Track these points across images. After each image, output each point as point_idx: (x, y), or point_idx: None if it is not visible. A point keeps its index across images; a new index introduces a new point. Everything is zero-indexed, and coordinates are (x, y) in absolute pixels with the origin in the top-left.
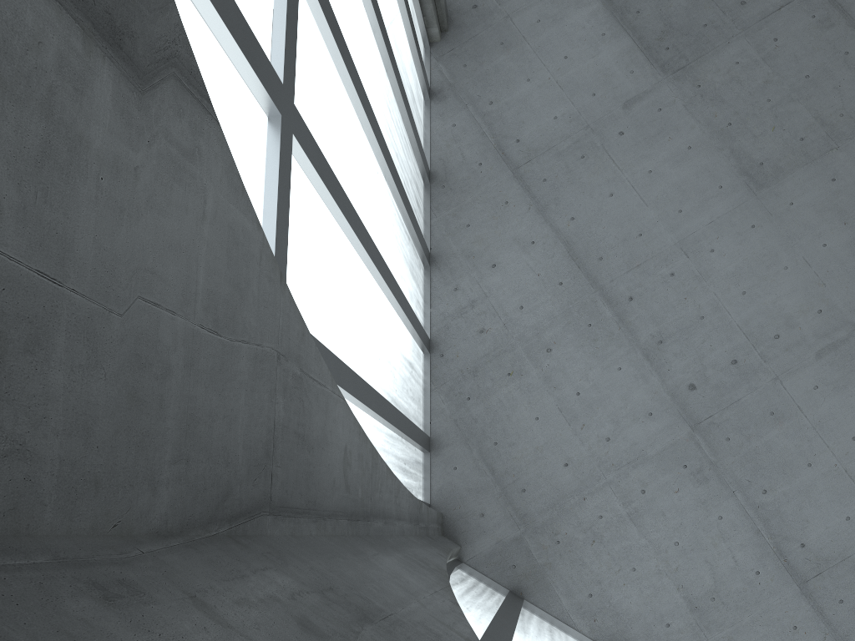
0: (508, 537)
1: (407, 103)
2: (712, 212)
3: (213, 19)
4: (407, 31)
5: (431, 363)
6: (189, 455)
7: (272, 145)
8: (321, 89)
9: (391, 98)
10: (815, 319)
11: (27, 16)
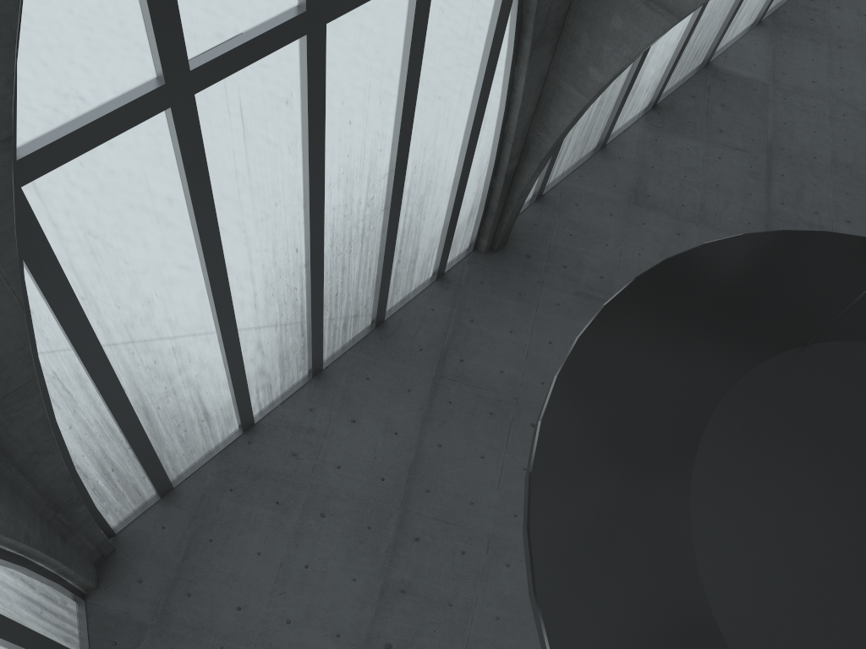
0: (138, 617)
1: (392, 249)
2: None
3: None
4: (447, 213)
5: (236, 440)
6: None
7: (137, 92)
8: (263, 131)
9: (374, 228)
10: None
11: None
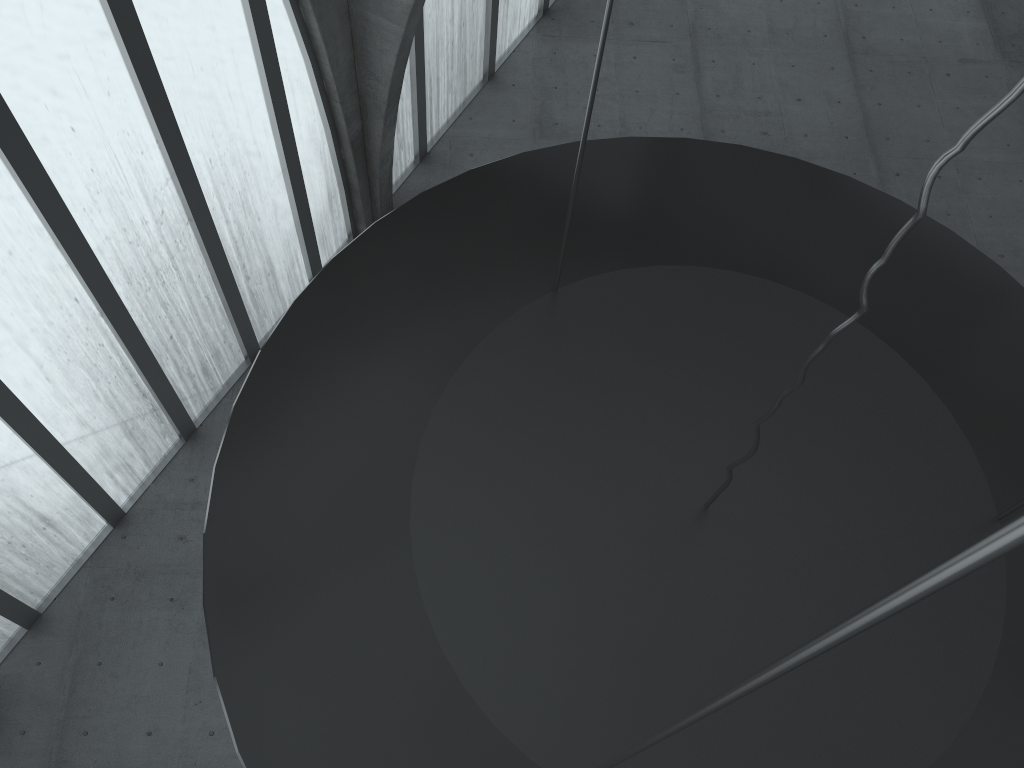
0: None
1: (226, 266)
2: None
3: None
4: (292, 205)
5: (107, 538)
6: None
7: None
8: None
9: (187, 247)
10: None
11: None
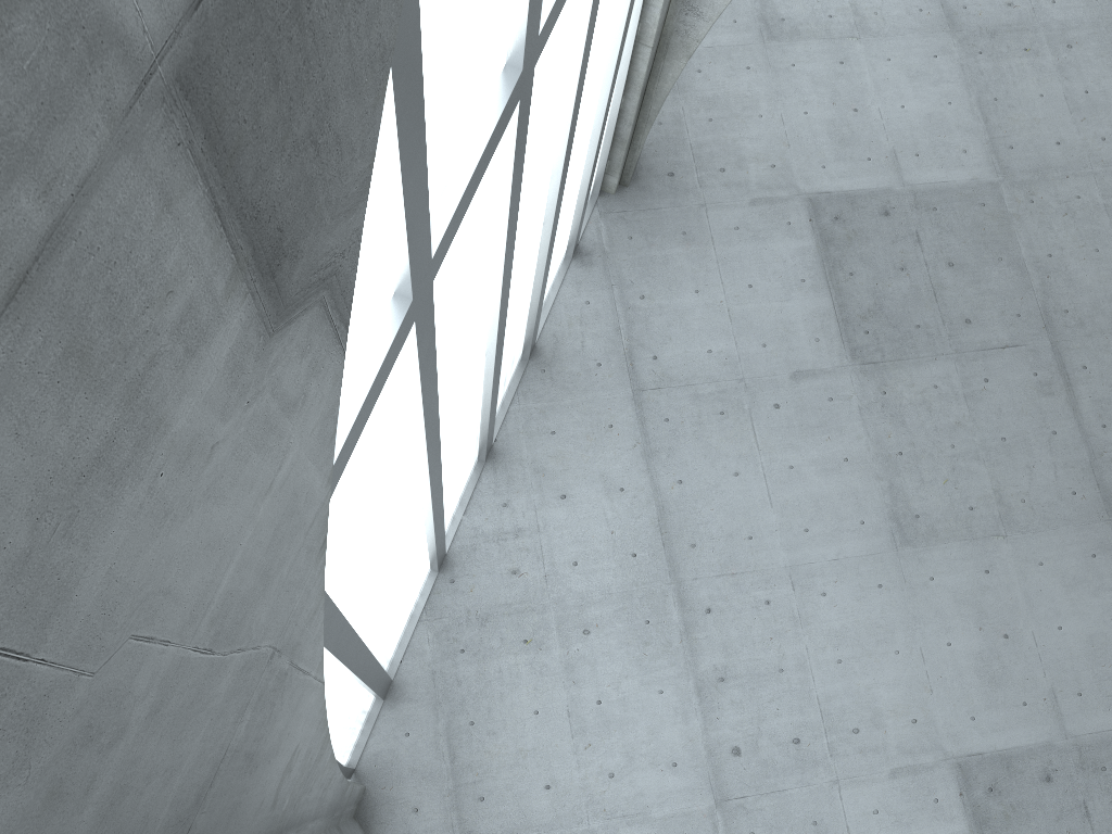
0: None
1: (549, 264)
2: (842, 548)
3: (390, 177)
4: (584, 175)
5: (434, 585)
6: None
7: (383, 334)
8: (467, 252)
9: (534, 255)
10: (906, 728)
11: (170, 256)
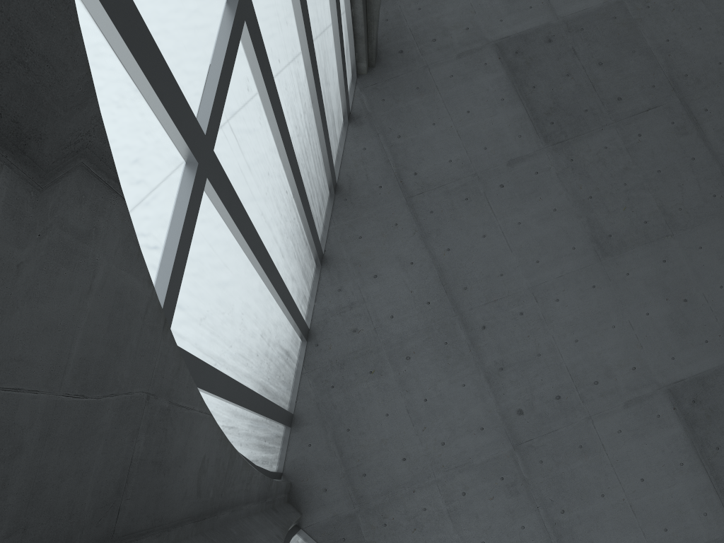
0: (344, 513)
1: (326, 129)
2: (563, 268)
3: (144, 85)
4: (338, 65)
5: (306, 350)
6: (29, 522)
7: (184, 189)
8: (245, 128)
9: (312, 125)
10: (629, 374)
11: None
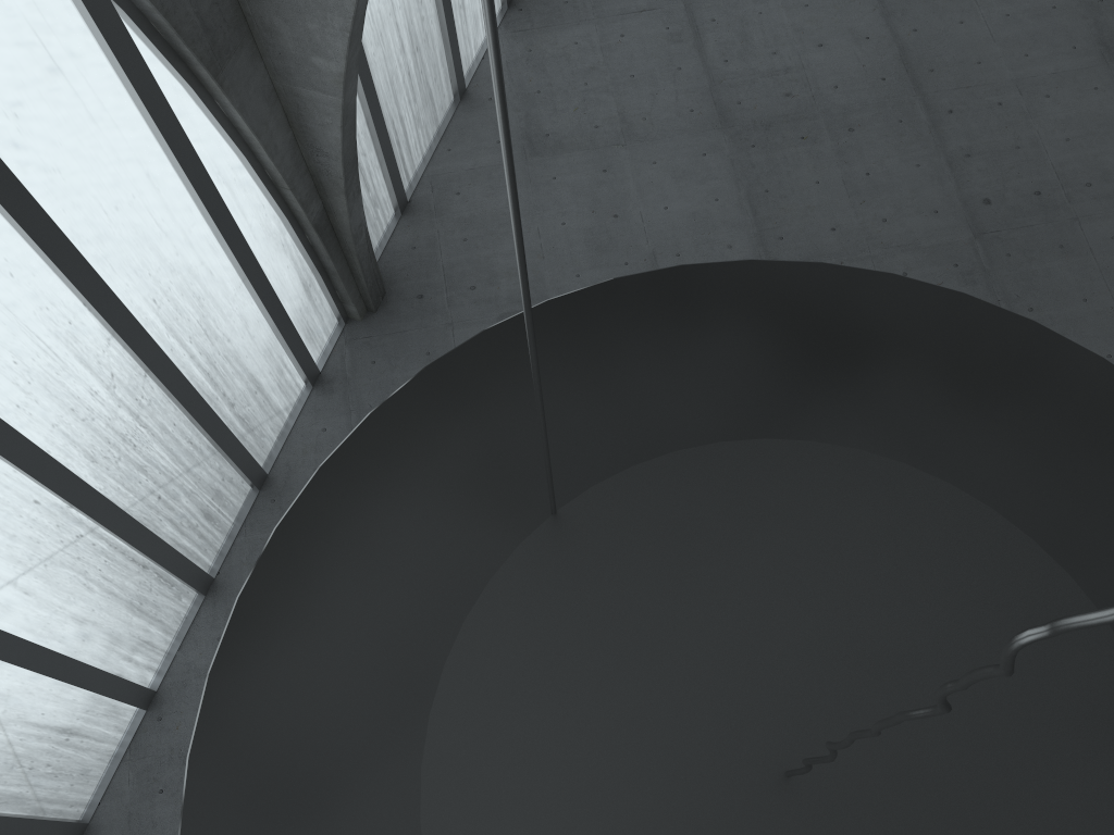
0: None
1: (203, 404)
2: None
3: None
4: (263, 312)
5: (142, 723)
6: None
7: None
8: None
9: (152, 400)
10: None
11: None
